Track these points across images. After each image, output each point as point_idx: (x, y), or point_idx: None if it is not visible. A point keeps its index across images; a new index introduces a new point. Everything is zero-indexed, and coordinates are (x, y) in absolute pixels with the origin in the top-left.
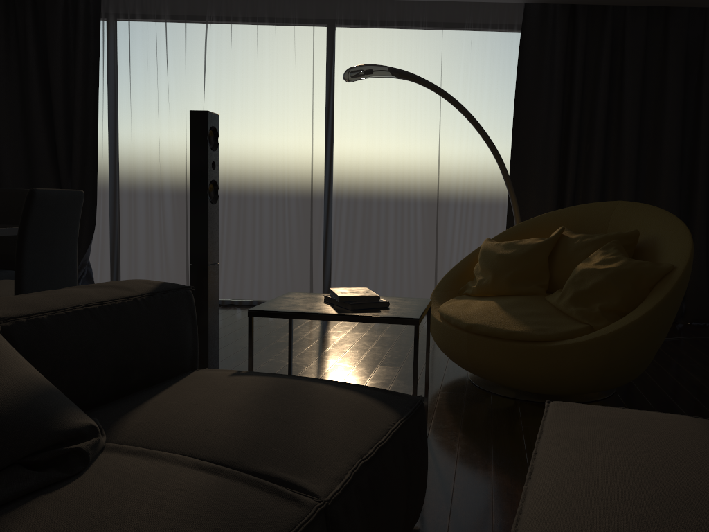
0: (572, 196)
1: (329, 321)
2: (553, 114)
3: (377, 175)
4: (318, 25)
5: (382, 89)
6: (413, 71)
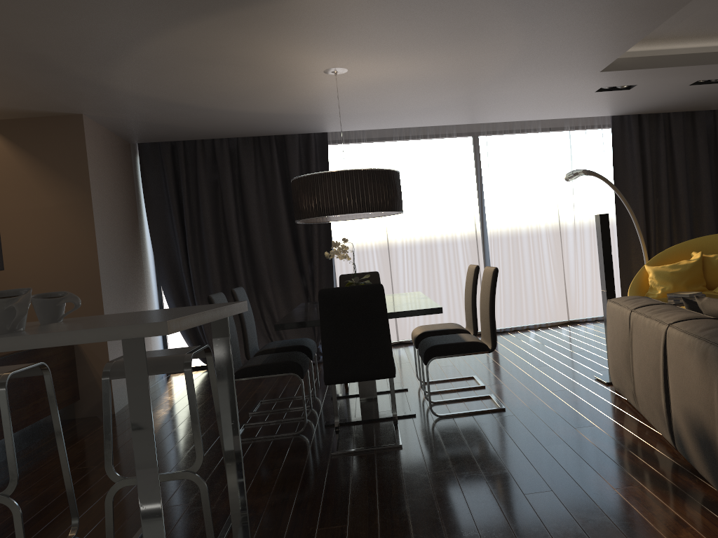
0: (654, 233)
1: (521, 338)
2: (637, 182)
3: (519, 235)
4: (470, 137)
5: (515, 176)
6: (535, 161)
